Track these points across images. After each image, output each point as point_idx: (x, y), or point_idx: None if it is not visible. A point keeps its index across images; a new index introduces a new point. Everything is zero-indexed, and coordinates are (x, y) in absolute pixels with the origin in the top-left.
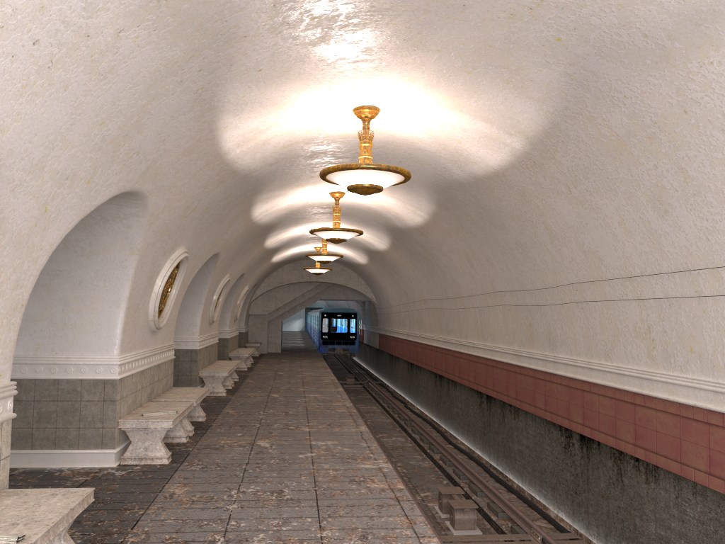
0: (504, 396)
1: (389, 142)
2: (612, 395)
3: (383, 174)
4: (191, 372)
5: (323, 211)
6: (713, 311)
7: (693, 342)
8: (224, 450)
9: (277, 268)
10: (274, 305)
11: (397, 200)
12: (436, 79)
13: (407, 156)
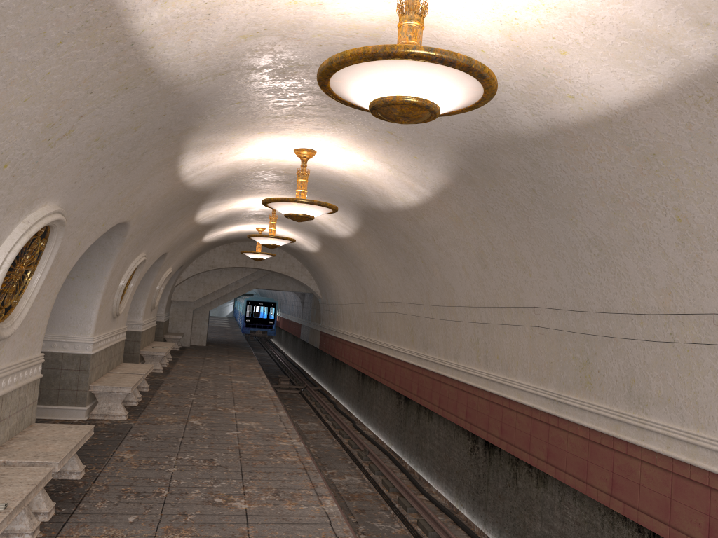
0: (522, 452)
1: None
2: None
3: (452, 78)
4: (78, 386)
5: (279, 179)
6: None
7: None
8: None
9: (208, 249)
10: (202, 292)
11: (390, 167)
12: None
13: None
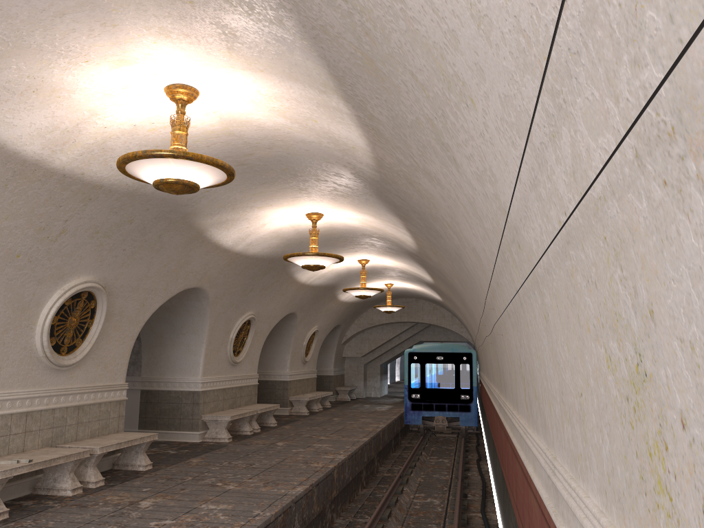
0: (499, 455)
1: (269, 136)
2: (521, 464)
3: (175, 163)
4: (193, 416)
5: (333, 239)
6: (530, 323)
7: (534, 380)
8: (88, 508)
9: (364, 309)
10: (367, 347)
11: (373, 216)
12: (182, 25)
13: (309, 155)
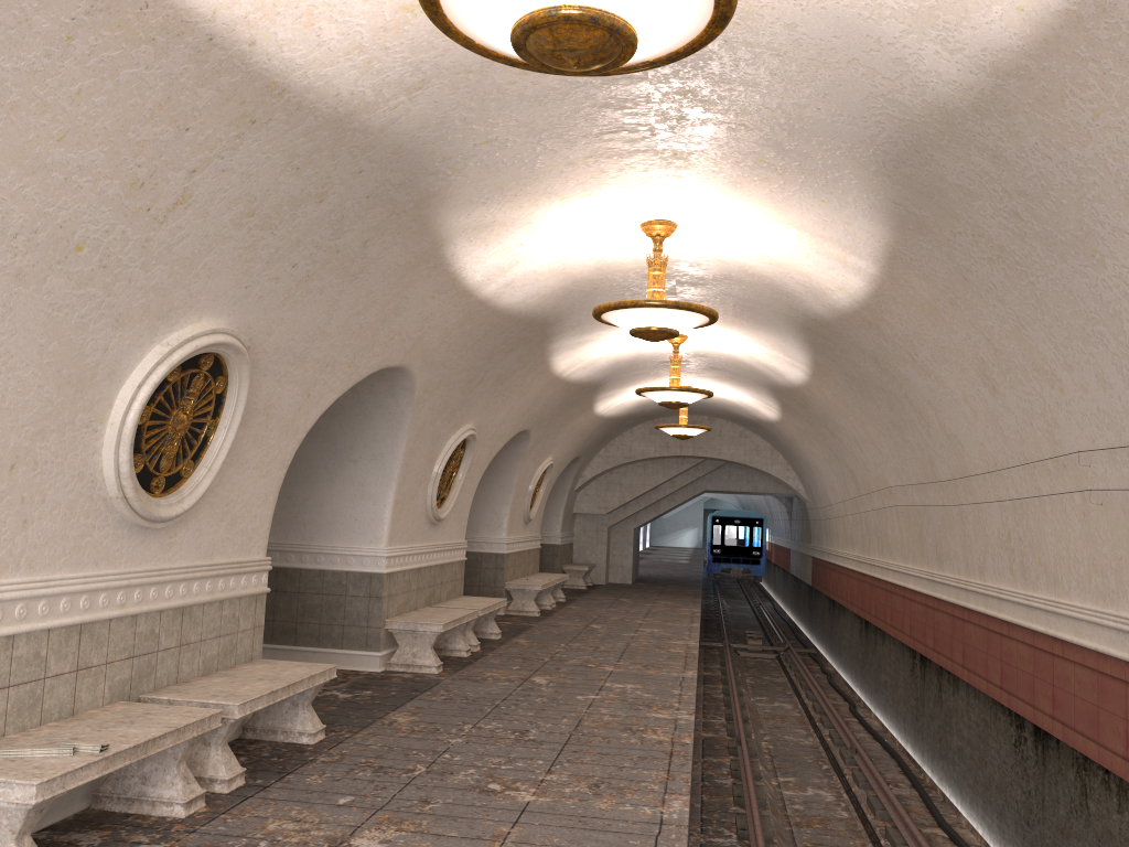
0: (1087, 741)
1: None
2: None
3: None
4: (369, 621)
5: None
6: None
7: None
8: None
9: (620, 431)
10: (617, 498)
11: (798, 230)
12: None
13: (785, 43)
